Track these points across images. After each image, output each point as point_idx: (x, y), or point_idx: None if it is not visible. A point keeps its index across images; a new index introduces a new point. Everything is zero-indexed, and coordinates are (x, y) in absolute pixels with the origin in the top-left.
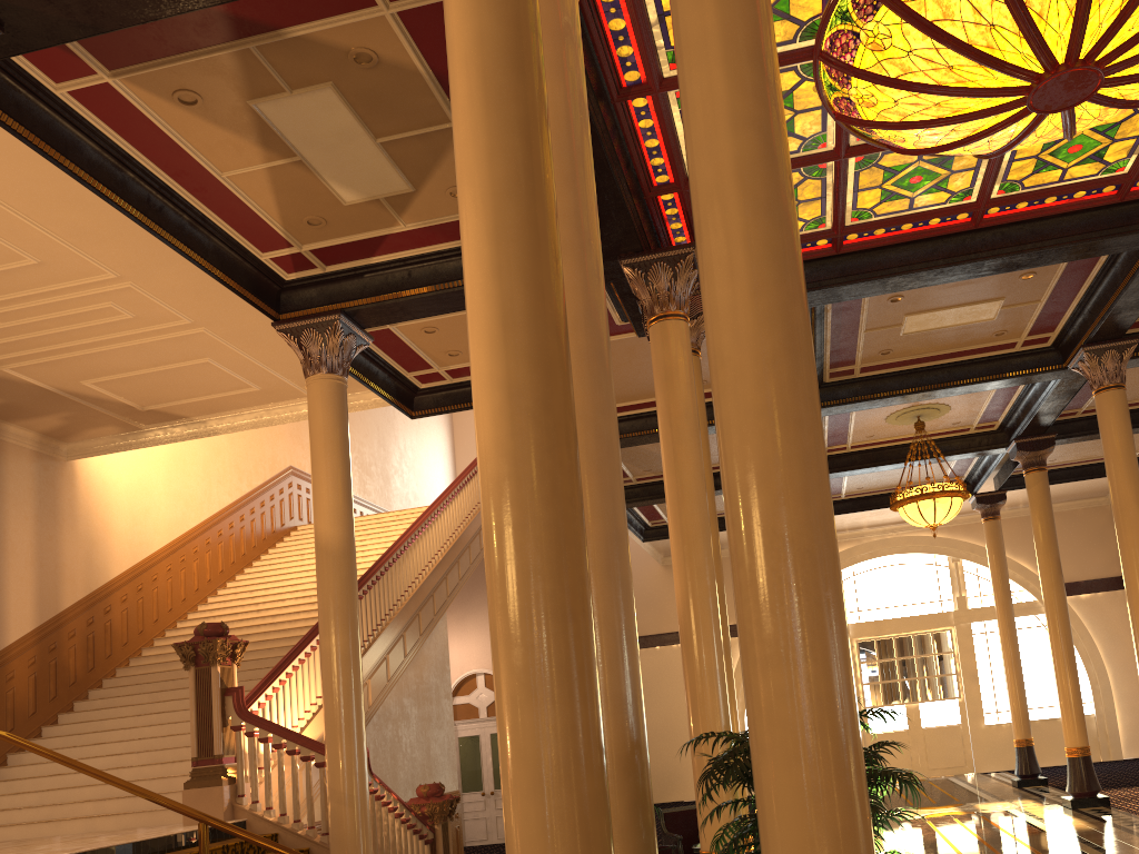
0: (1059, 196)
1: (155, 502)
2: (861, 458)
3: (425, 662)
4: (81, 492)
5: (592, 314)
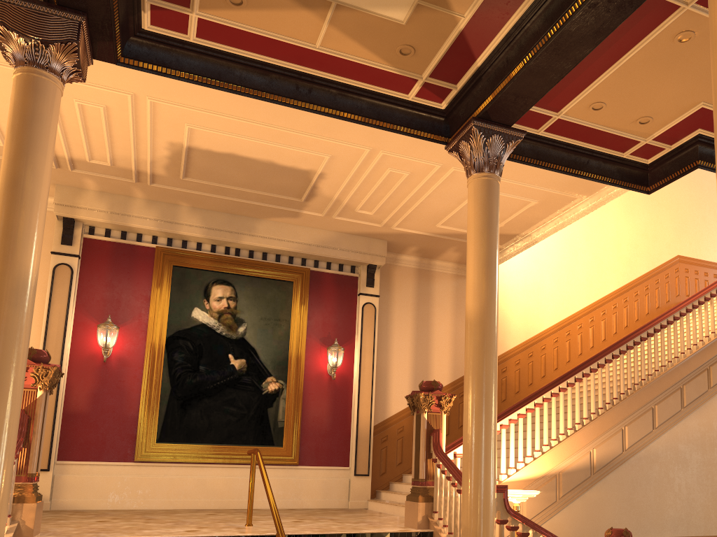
0: None
1: (545, 296)
2: None
3: (716, 412)
4: None
5: None
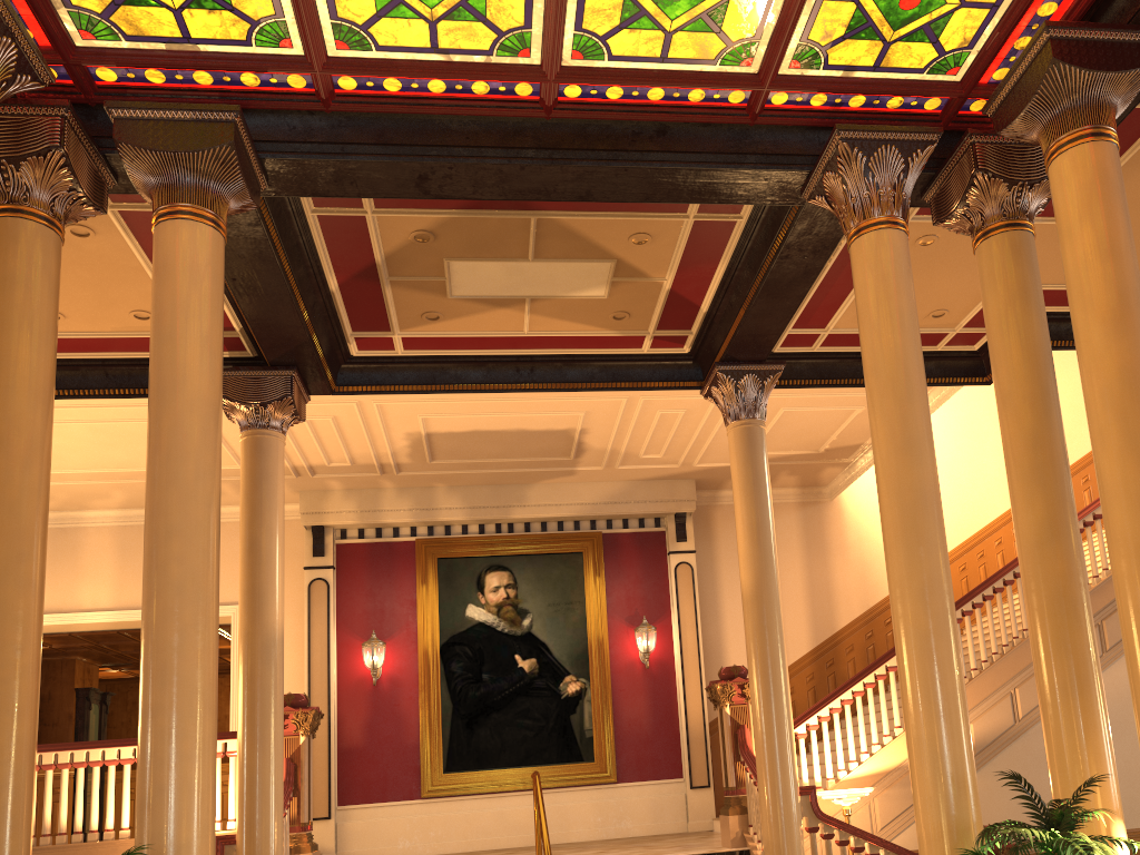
0: None
1: None
2: None
3: None
4: (850, 522)
5: (150, 517)
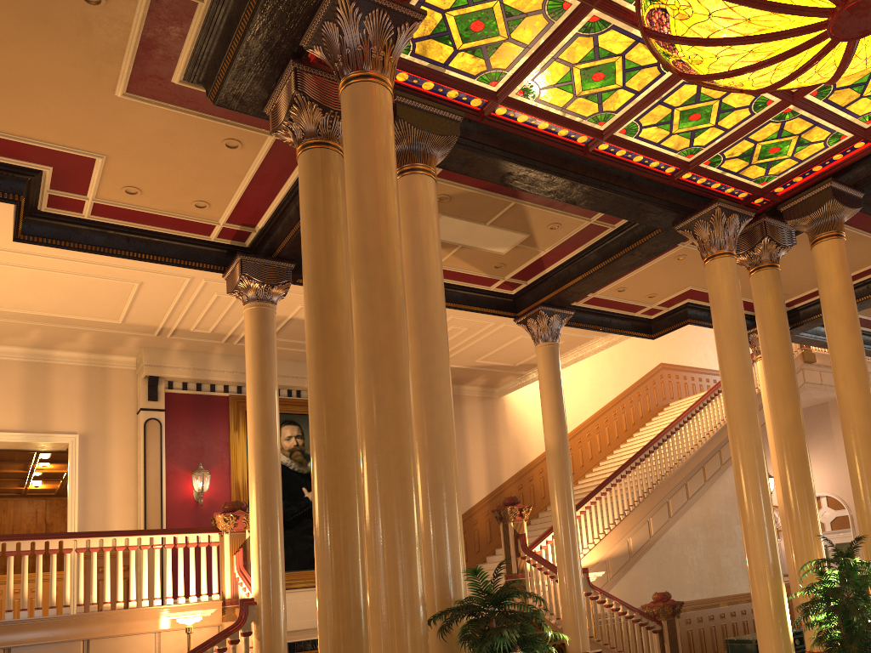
0: None
1: None
2: None
3: (712, 500)
4: (509, 413)
5: (424, 363)
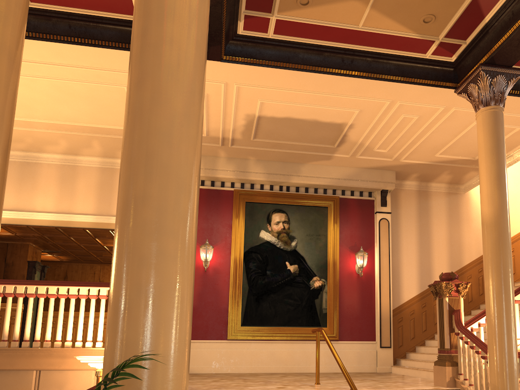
0: None
1: None
2: None
3: None
4: (473, 206)
5: None
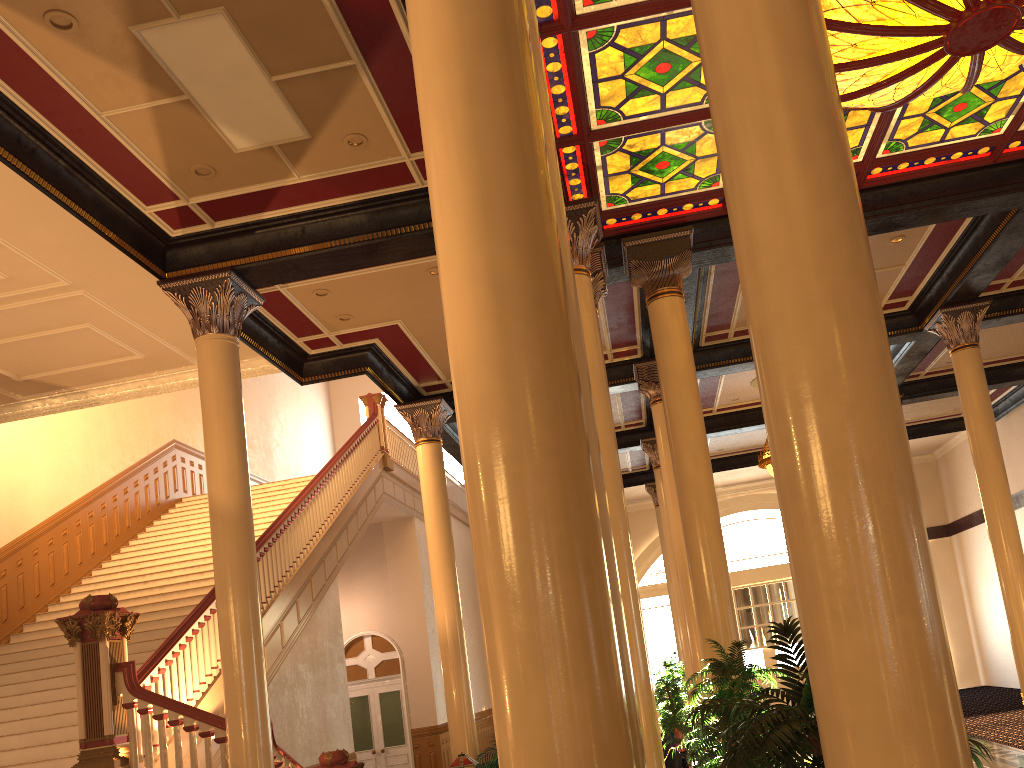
0: (938, 157)
1: (34, 475)
2: (726, 420)
3: (318, 627)
4: None
5: None
